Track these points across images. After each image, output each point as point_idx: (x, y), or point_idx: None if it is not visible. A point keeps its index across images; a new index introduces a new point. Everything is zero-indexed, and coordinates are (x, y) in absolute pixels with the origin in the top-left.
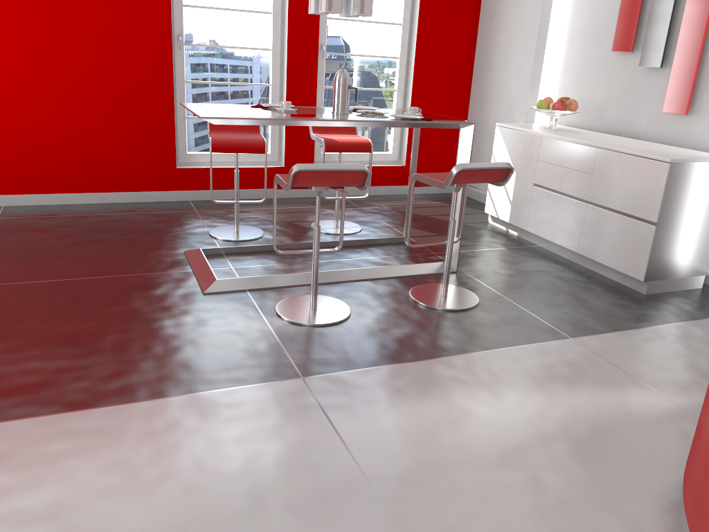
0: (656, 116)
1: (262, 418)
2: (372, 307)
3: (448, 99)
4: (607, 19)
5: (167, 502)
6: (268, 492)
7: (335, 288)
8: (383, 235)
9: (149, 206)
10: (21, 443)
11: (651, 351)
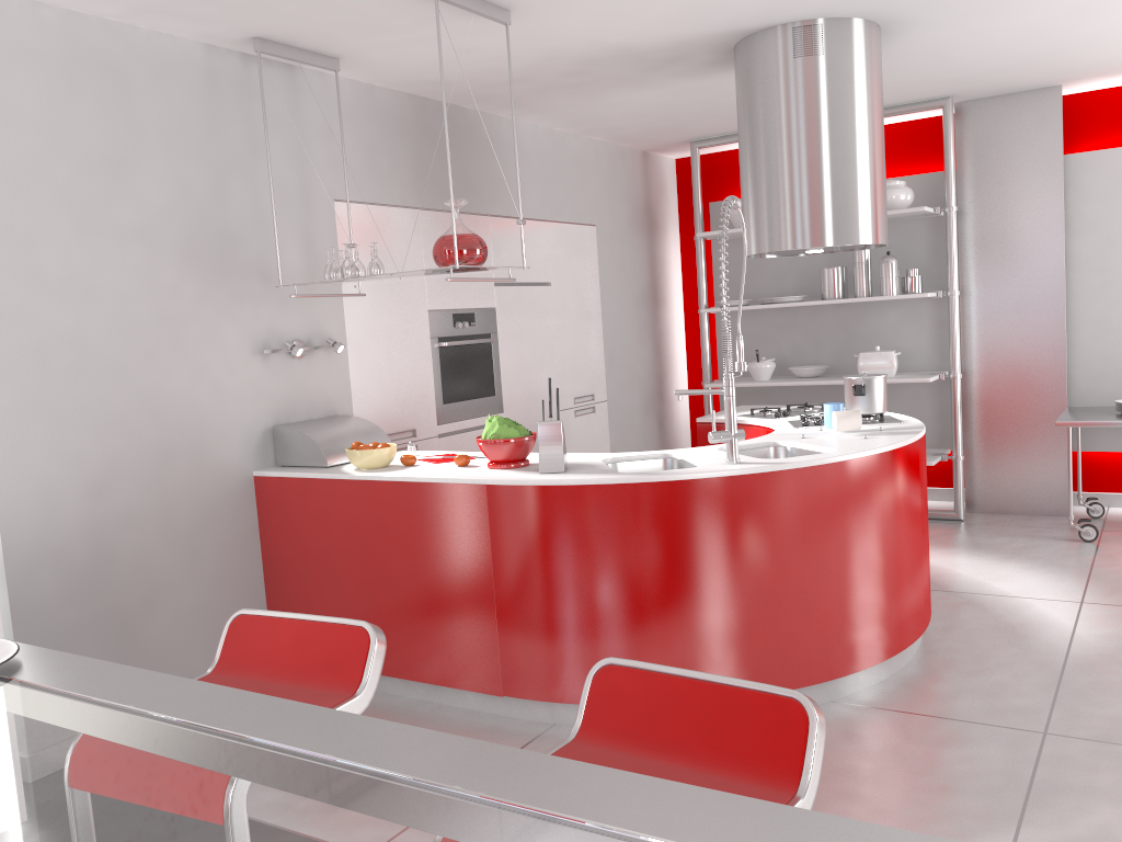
0: None
1: None
2: None
3: None
4: None
5: None
6: None
7: None
8: None
9: None
10: None
11: None
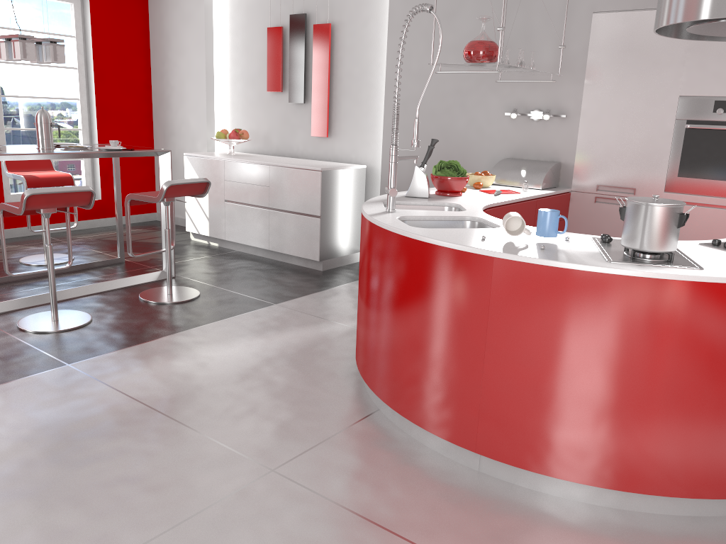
0: (307, 140)
1: (46, 394)
2: (110, 311)
3: (133, 136)
4: (259, 66)
5: None
6: (74, 431)
7: (69, 303)
8: (97, 260)
9: None
10: None
11: (330, 302)
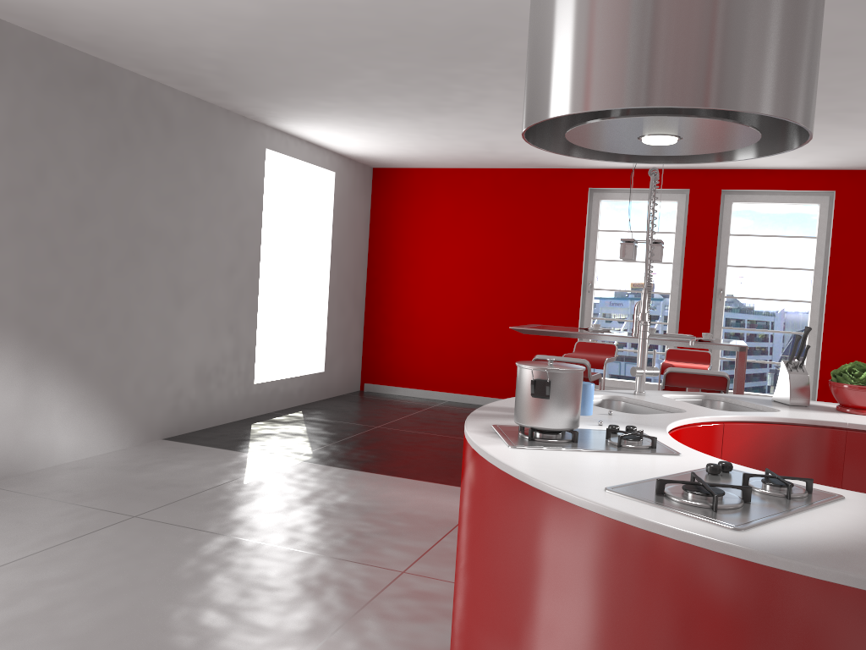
0: None
1: (445, 496)
2: None
3: None
4: None
5: (360, 500)
6: (405, 511)
7: None
8: None
9: None
10: (330, 473)
11: None
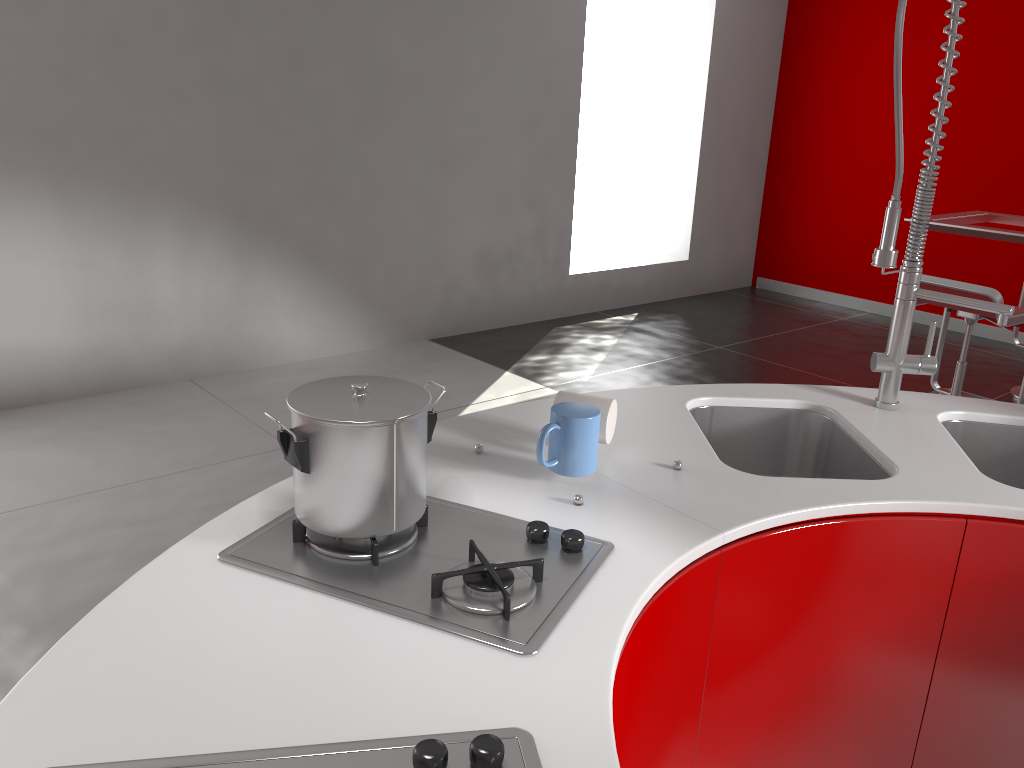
0: None
1: None
2: None
3: None
4: None
5: None
6: None
7: None
8: None
9: (1014, 350)
10: None
11: None
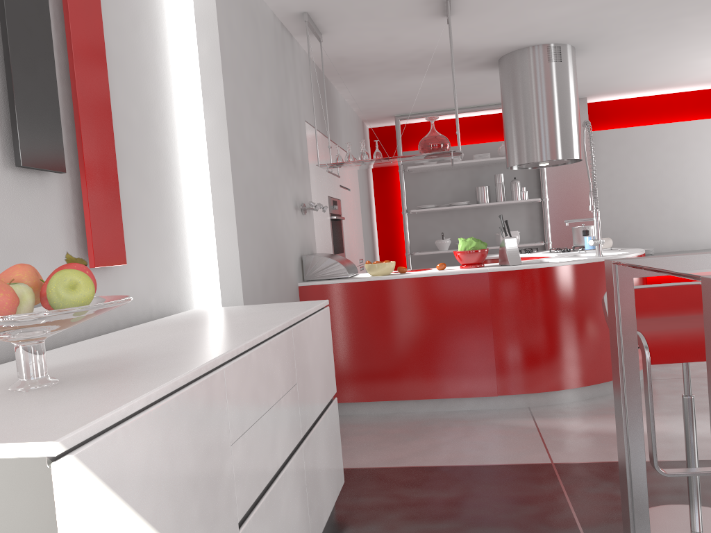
0: None
1: None
2: None
3: None
4: None
5: None
6: None
7: None
8: None
9: None
10: None
11: (482, 447)
